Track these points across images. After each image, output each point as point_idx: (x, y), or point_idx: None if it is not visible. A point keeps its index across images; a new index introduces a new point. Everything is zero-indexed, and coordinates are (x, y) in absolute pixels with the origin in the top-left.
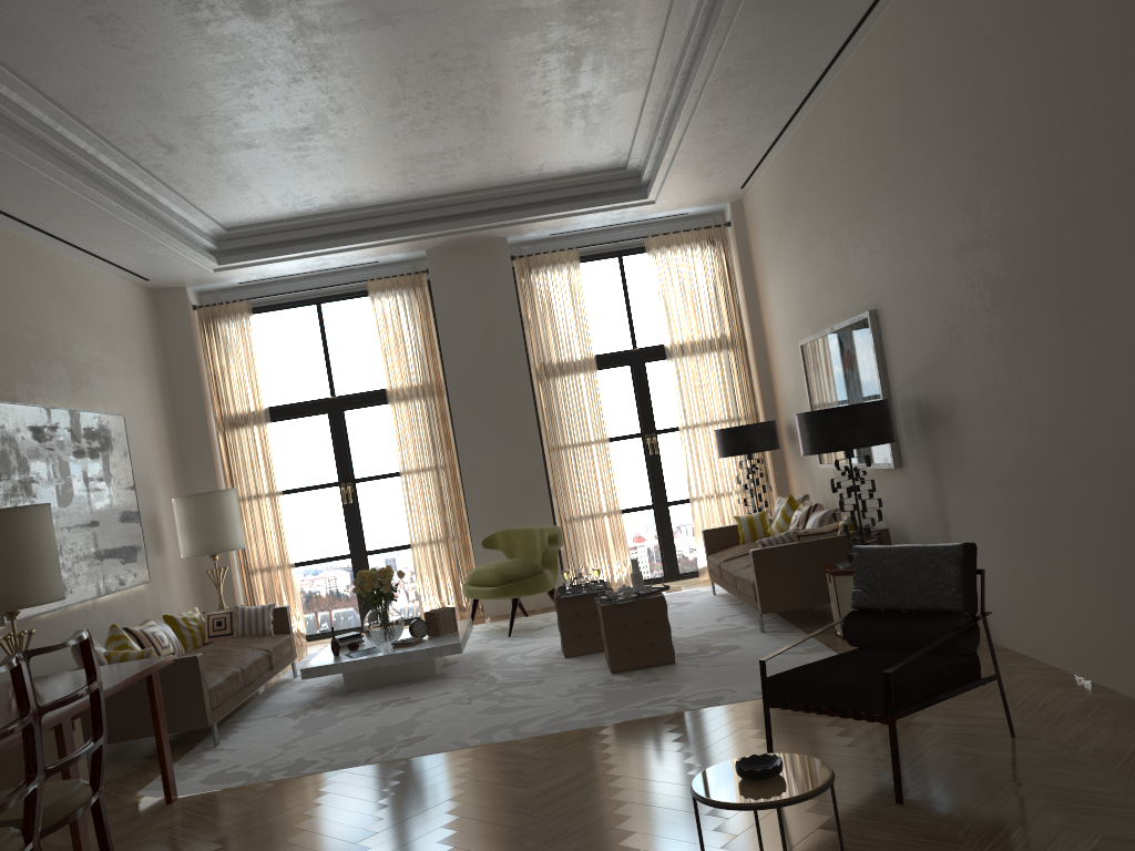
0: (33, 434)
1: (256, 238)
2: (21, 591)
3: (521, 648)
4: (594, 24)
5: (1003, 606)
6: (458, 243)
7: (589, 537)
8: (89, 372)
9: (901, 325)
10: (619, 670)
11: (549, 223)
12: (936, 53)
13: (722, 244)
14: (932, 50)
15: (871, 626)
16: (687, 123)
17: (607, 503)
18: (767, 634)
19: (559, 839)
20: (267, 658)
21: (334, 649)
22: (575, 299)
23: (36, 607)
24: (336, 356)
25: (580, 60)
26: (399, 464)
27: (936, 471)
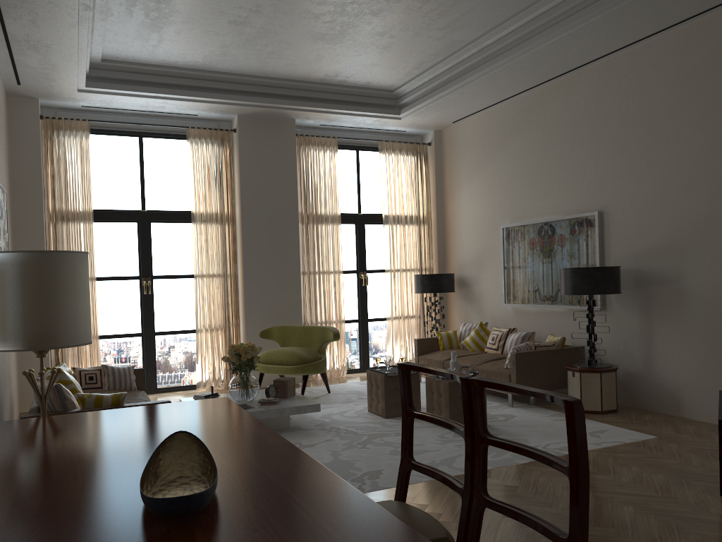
0: None
1: (121, 73)
2: (74, 330)
3: (330, 411)
4: None
5: (705, 396)
6: (263, 115)
7: None
8: None
9: (631, 222)
10: None
11: (331, 116)
12: None
13: (424, 156)
14: None
15: None
16: (492, 70)
17: (337, 315)
18: (517, 408)
19: None
20: None
21: None
22: (333, 172)
23: None
24: (150, 179)
25: (468, 7)
26: (196, 269)
27: (647, 313)
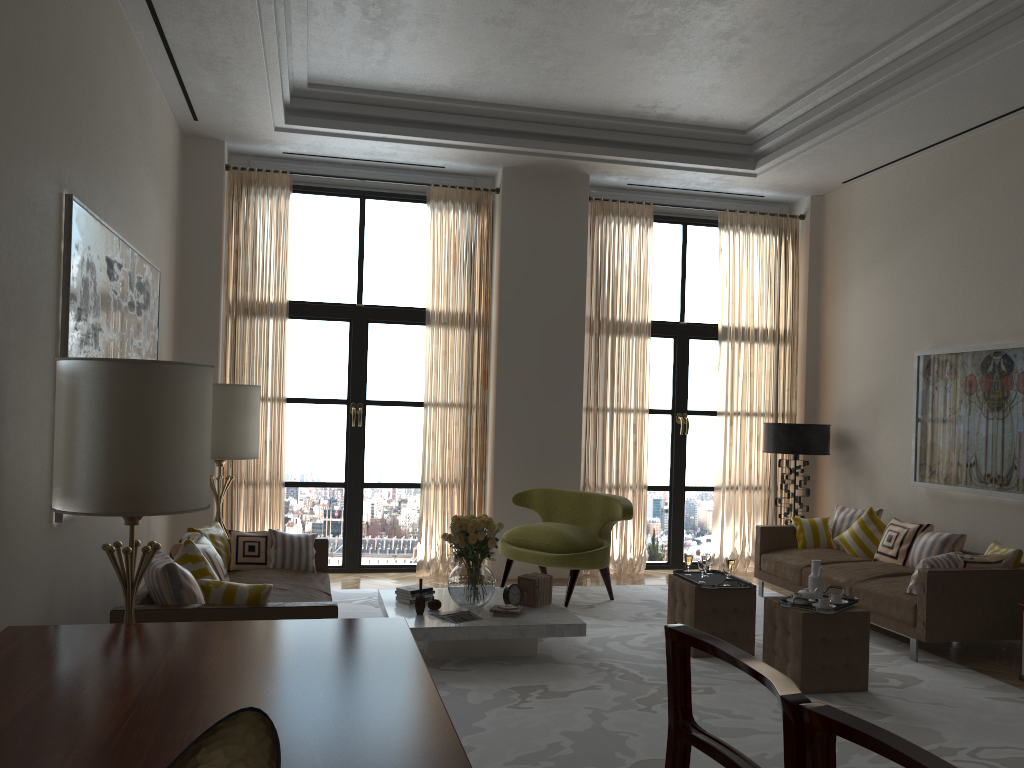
0: (107, 268)
1: (335, 104)
2: (176, 487)
3: (606, 632)
4: None
5: None
6: (540, 168)
7: None
8: (142, 209)
9: None
10: (808, 691)
11: (645, 170)
12: None
13: (792, 235)
14: None
15: None
16: (914, 93)
17: (636, 478)
18: (925, 665)
19: None
20: None
21: (420, 607)
22: (643, 257)
23: None
24: (371, 260)
25: None
26: (427, 394)
27: None
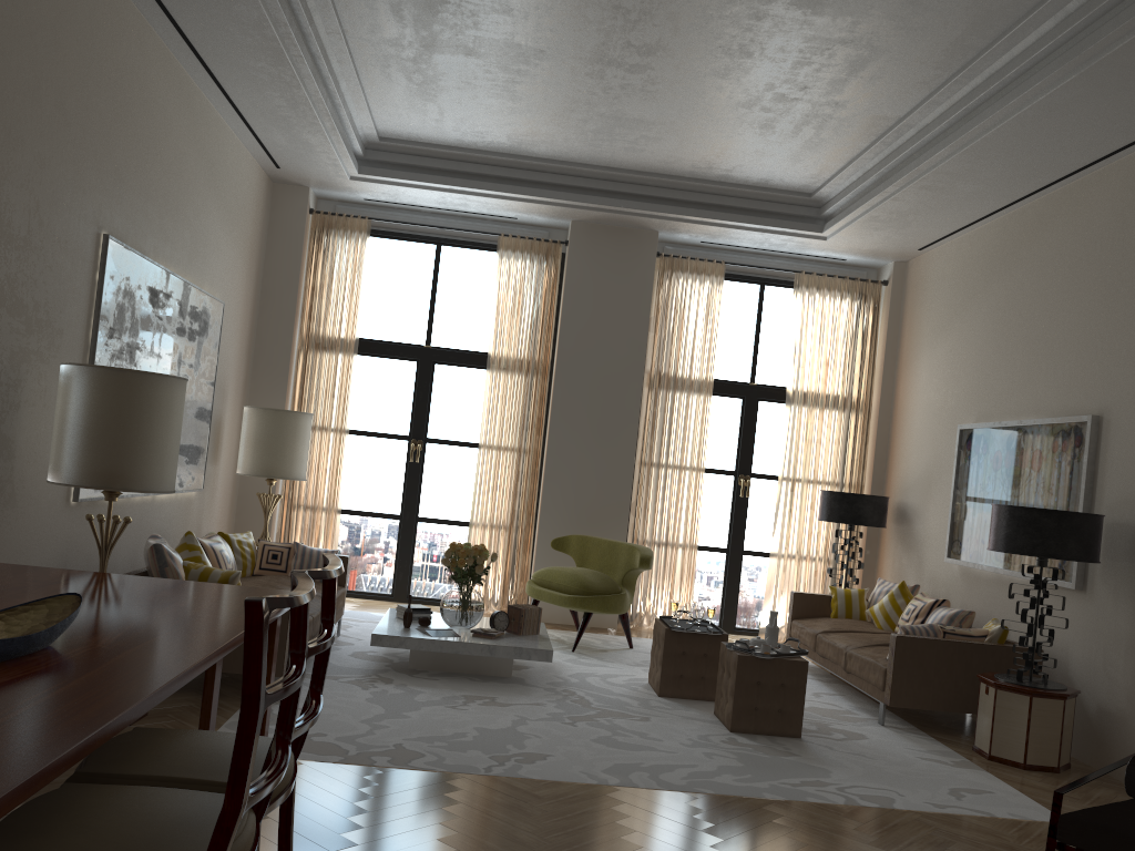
0: (150, 297)
1: (406, 157)
2: (139, 471)
3: (596, 670)
4: (914, 28)
5: None
6: (608, 223)
7: (657, 566)
8: (206, 247)
9: None
10: (738, 730)
11: (711, 229)
12: None
13: (873, 301)
14: None
15: None
16: (935, 165)
17: (686, 535)
18: (888, 729)
19: None
20: None
21: (406, 620)
22: (710, 315)
23: None
24: (442, 304)
25: (867, 63)
26: (481, 436)
27: None
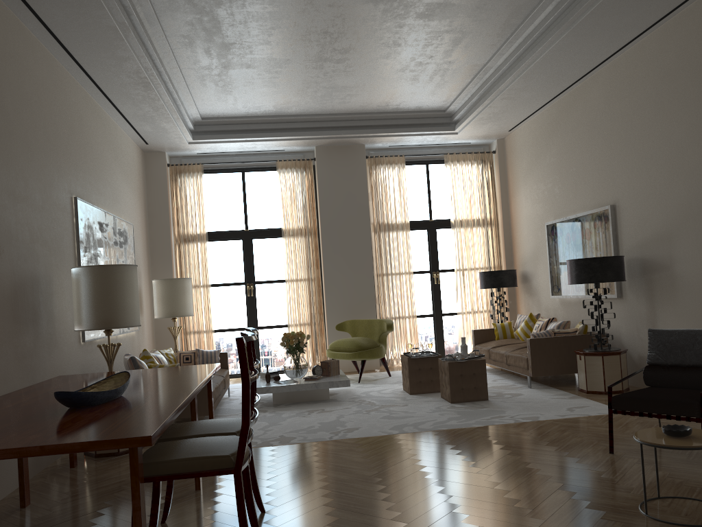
0: (99, 227)
1: (218, 126)
2: (123, 317)
3: (374, 389)
4: (482, 19)
5: None
6: (336, 144)
7: (396, 330)
8: (119, 195)
9: (635, 214)
10: (455, 401)
11: (393, 138)
12: (691, 59)
13: (489, 163)
14: (689, 57)
15: (663, 373)
16: (507, 86)
17: (409, 310)
18: (534, 389)
19: (505, 478)
20: (223, 381)
21: (267, 379)
22: (401, 186)
23: (96, 334)
24: (251, 205)
25: (461, 40)
26: (286, 275)
27: (651, 299)
